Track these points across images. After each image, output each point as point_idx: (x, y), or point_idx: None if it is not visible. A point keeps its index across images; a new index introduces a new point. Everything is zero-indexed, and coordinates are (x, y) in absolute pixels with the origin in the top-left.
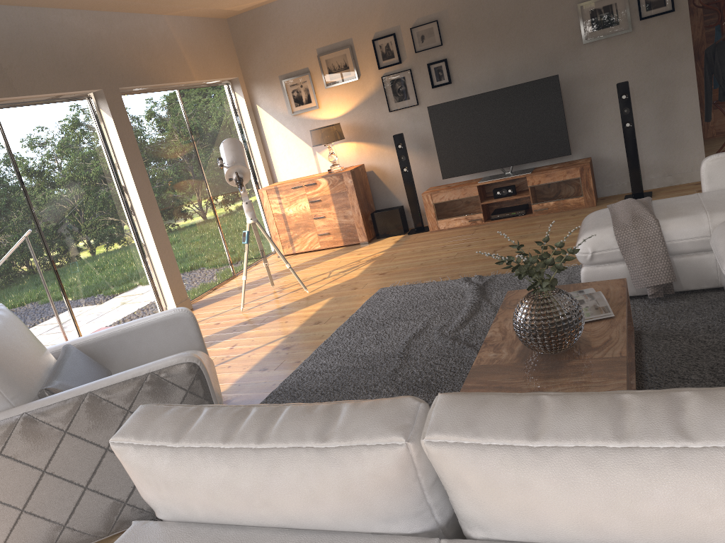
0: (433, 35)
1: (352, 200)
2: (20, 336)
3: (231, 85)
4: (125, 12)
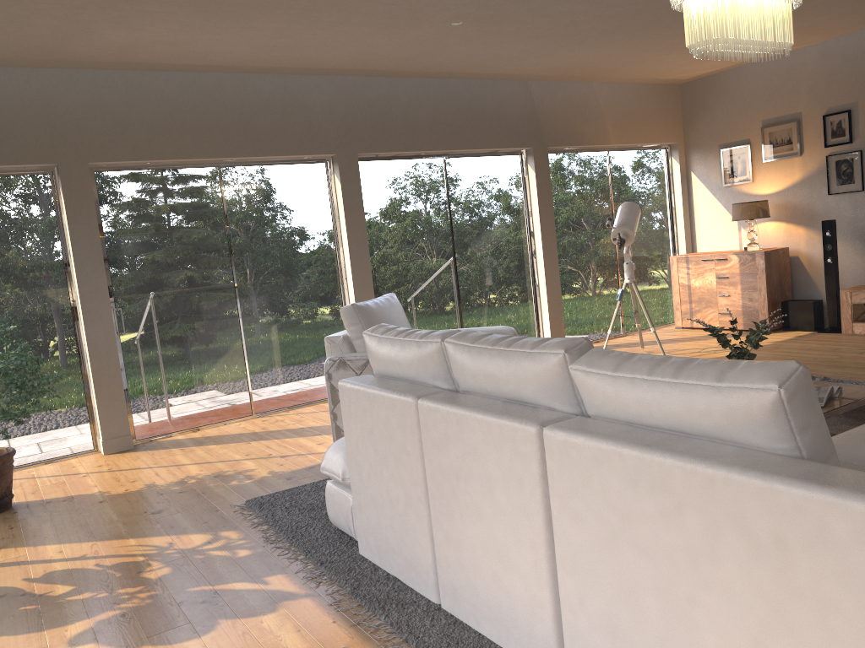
0: None
1: (760, 283)
2: (395, 315)
3: (670, 150)
4: (571, 81)
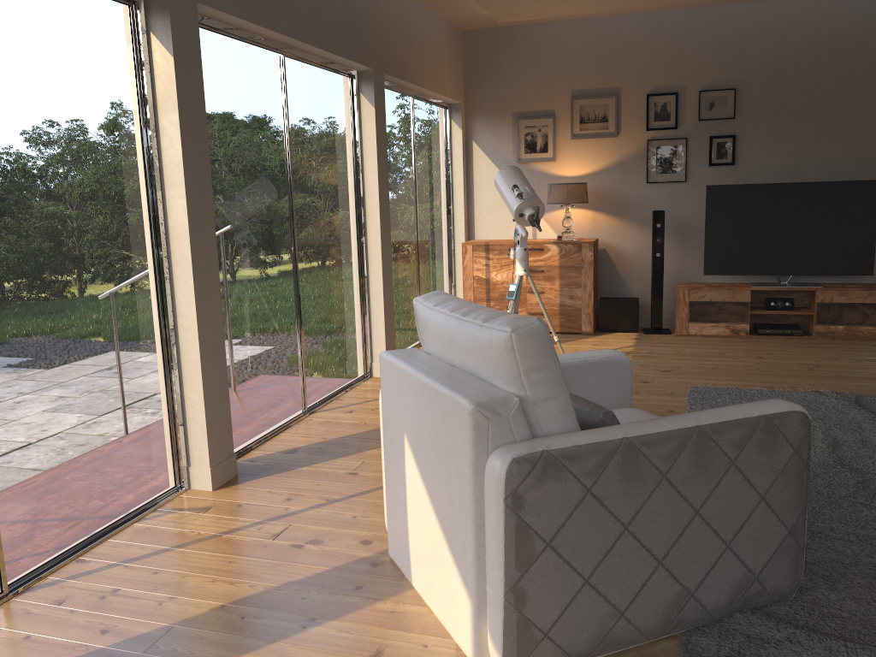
0: (726, 105)
1: (586, 278)
2: None
3: (449, 111)
4: None
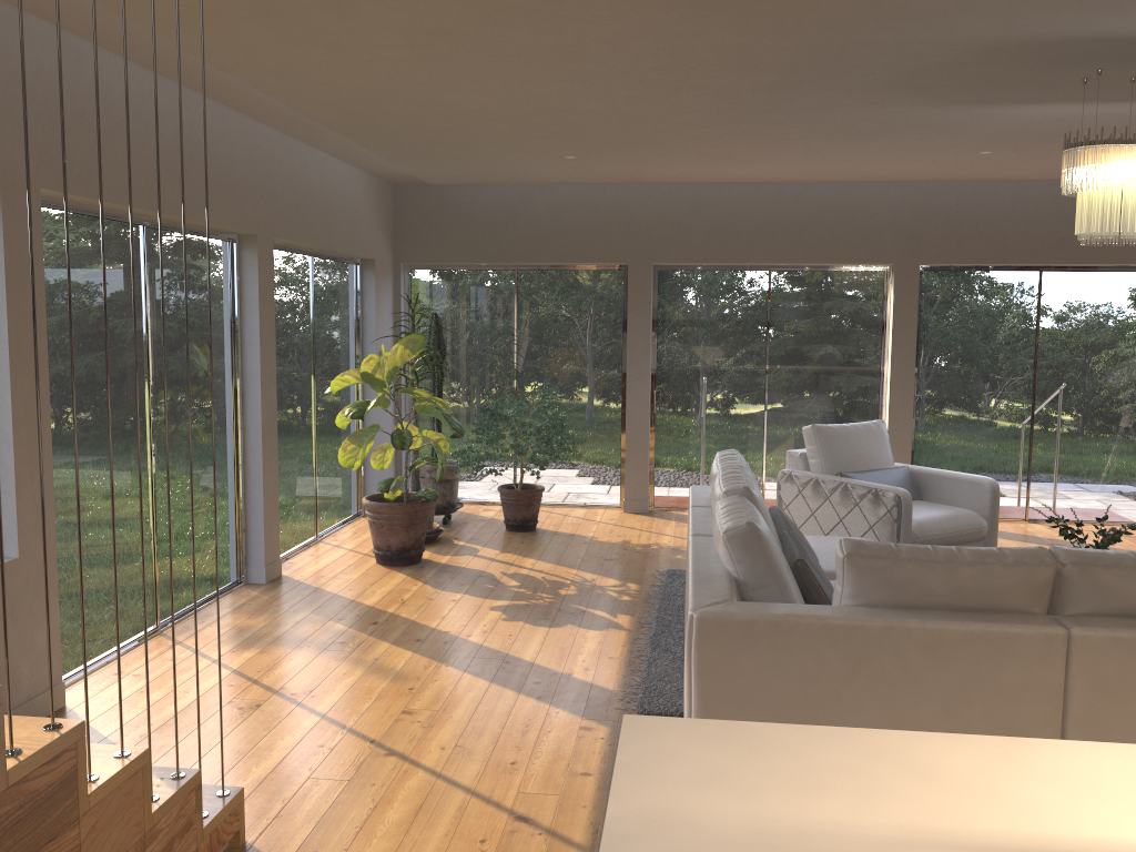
0: None
1: None
2: (868, 443)
3: None
4: None
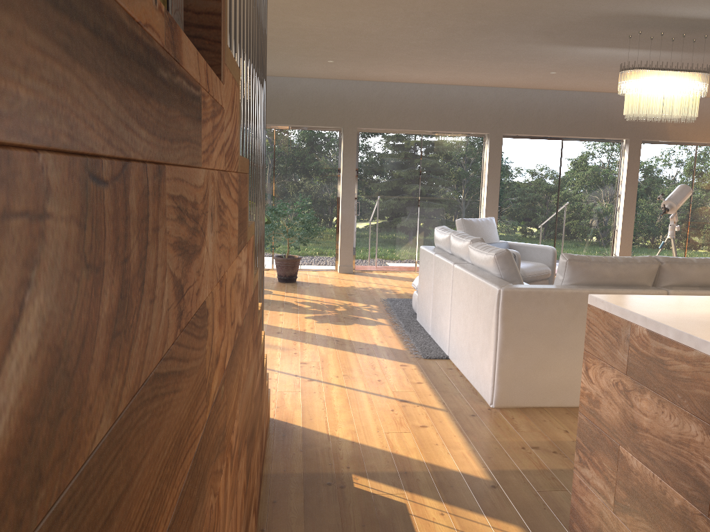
0: None
1: None
2: (488, 229)
3: None
4: None
